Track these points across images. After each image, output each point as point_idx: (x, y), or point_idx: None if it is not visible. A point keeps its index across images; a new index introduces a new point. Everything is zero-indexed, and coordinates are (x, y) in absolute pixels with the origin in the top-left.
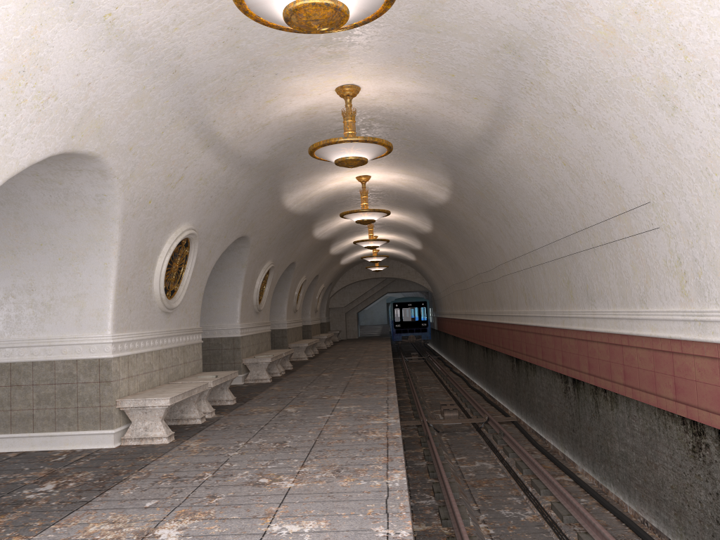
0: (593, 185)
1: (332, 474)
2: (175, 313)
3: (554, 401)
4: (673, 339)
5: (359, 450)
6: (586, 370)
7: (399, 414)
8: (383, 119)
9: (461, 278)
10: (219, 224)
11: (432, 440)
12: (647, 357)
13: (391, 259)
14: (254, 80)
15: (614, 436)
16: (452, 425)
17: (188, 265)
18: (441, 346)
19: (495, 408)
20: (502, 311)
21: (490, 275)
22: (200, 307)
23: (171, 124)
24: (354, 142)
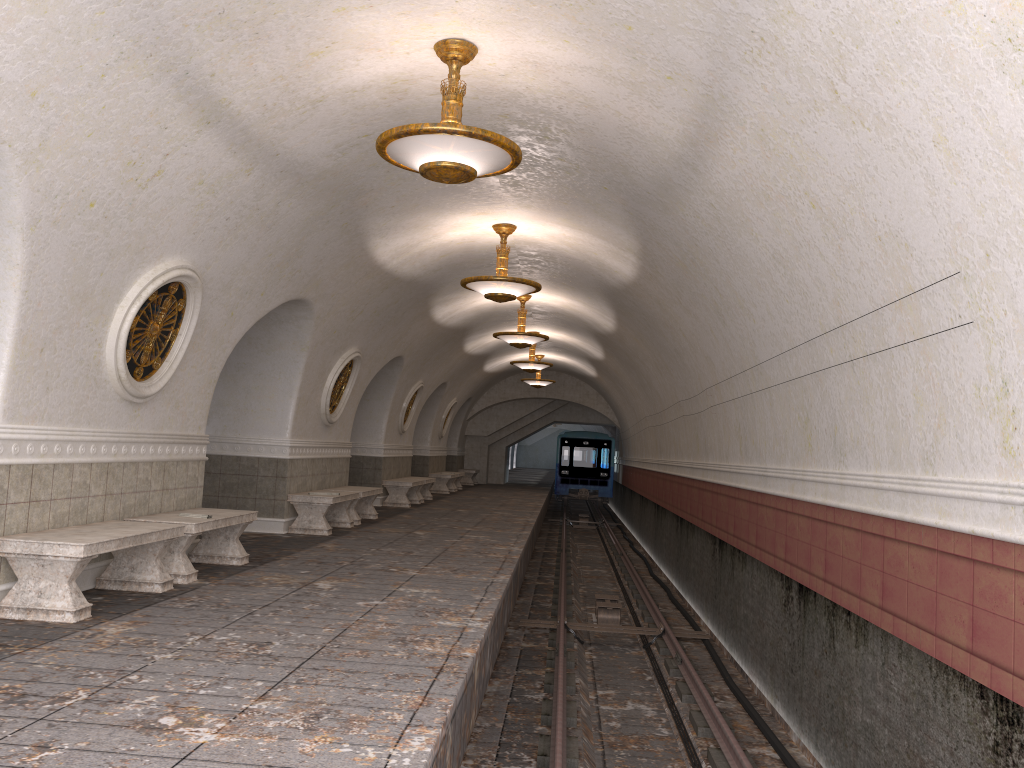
0: (859, 244)
1: (303, 722)
2: (152, 405)
3: (767, 617)
4: (978, 536)
5: (384, 676)
6: (820, 572)
7: (494, 613)
8: (524, 118)
9: (656, 408)
10: (249, 271)
11: (562, 658)
12: (926, 564)
13: (563, 372)
14: (278, 3)
15: (855, 694)
16: (608, 634)
17: (182, 329)
18: (625, 509)
19: (681, 613)
20: (706, 462)
21: (694, 405)
22: (209, 403)
23: (121, 63)
24: (450, 134)
